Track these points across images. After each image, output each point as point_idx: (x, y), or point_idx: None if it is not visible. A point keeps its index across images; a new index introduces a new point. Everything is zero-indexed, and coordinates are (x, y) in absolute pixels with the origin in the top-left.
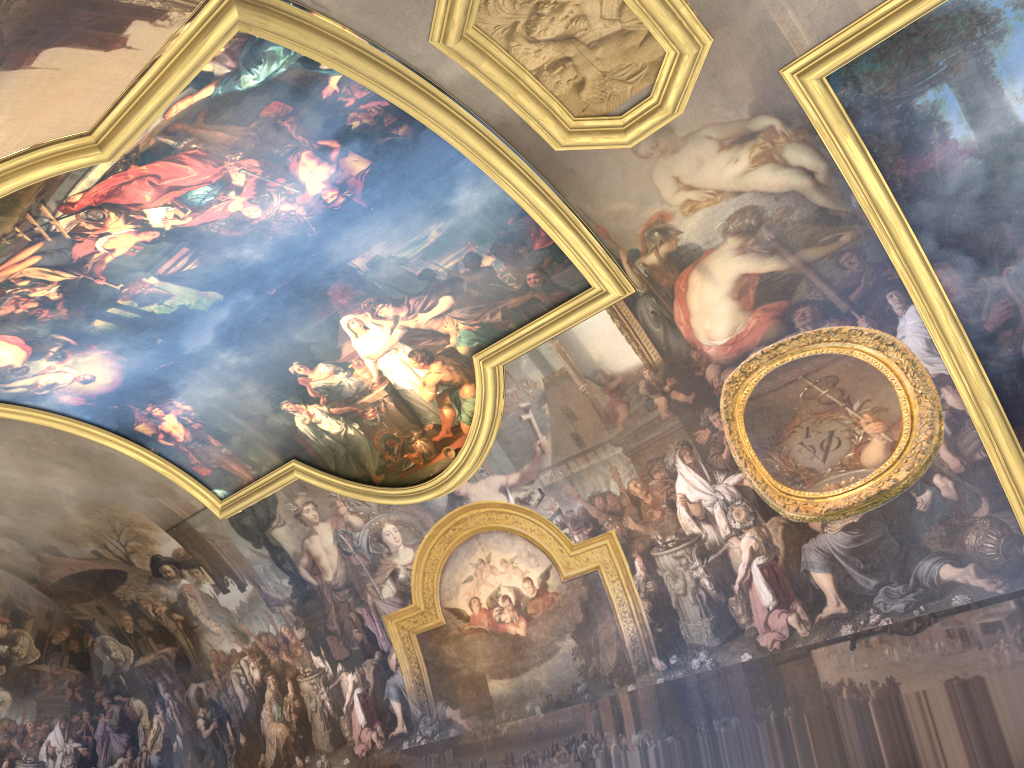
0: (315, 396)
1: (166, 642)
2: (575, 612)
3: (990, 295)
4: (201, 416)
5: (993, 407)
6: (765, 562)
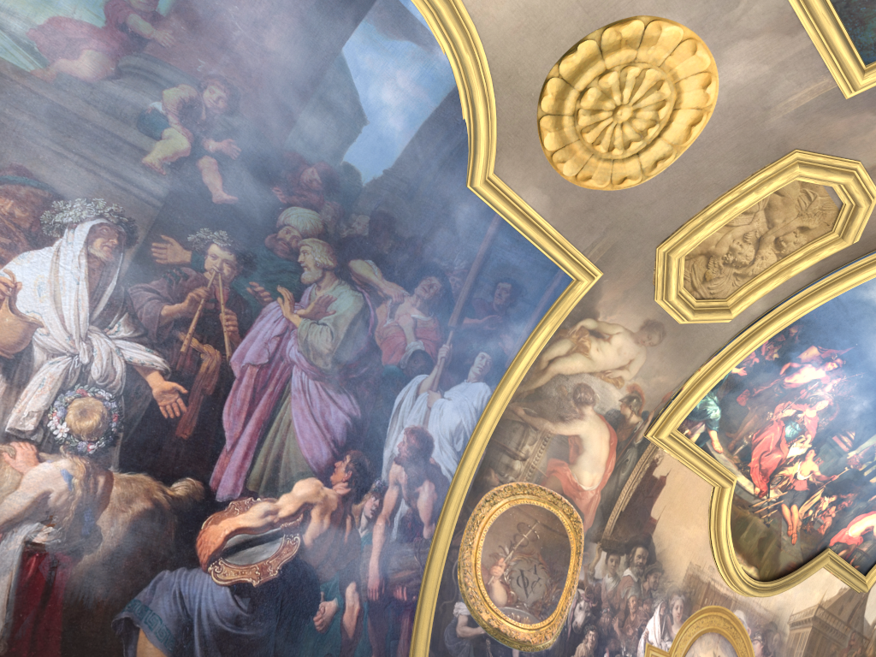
0: None
1: None
2: None
3: None
4: None
5: None
6: None
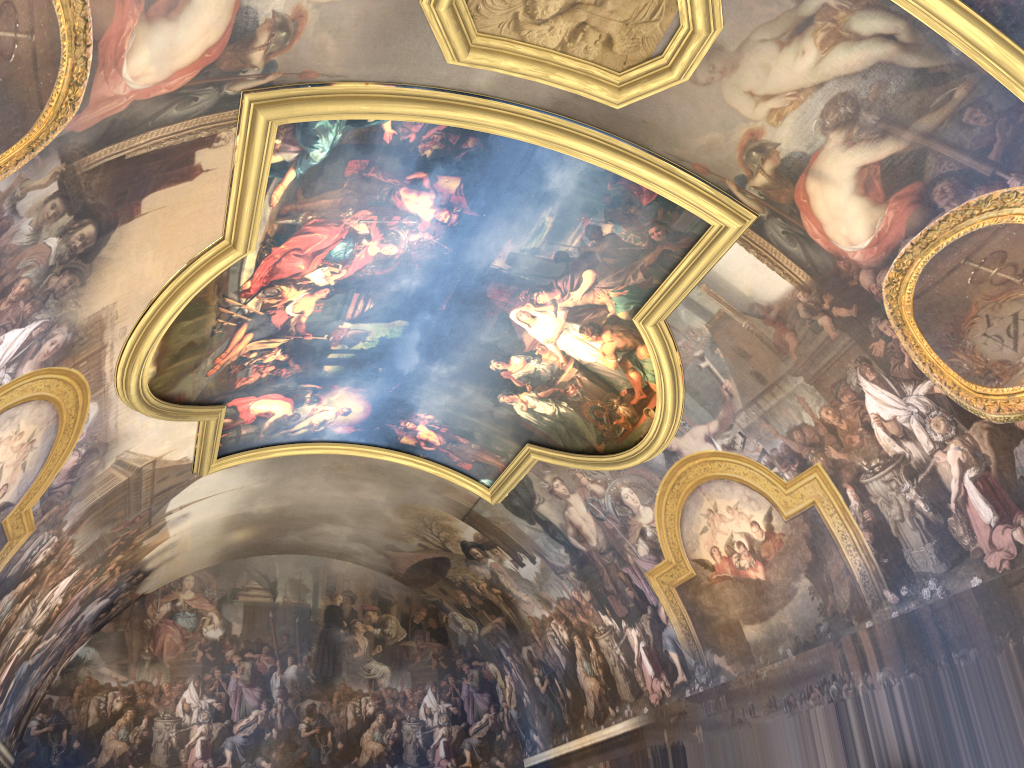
0: (521, 385)
1: (495, 613)
2: (803, 551)
3: None
4: (443, 421)
5: None
6: (977, 474)
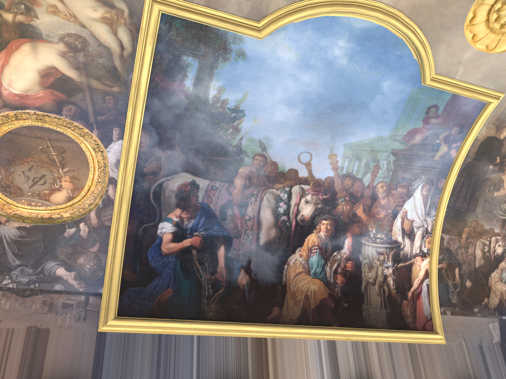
0: None
1: None
2: None
3: (155, 157)
4: None
5: (127, 205)
6: None
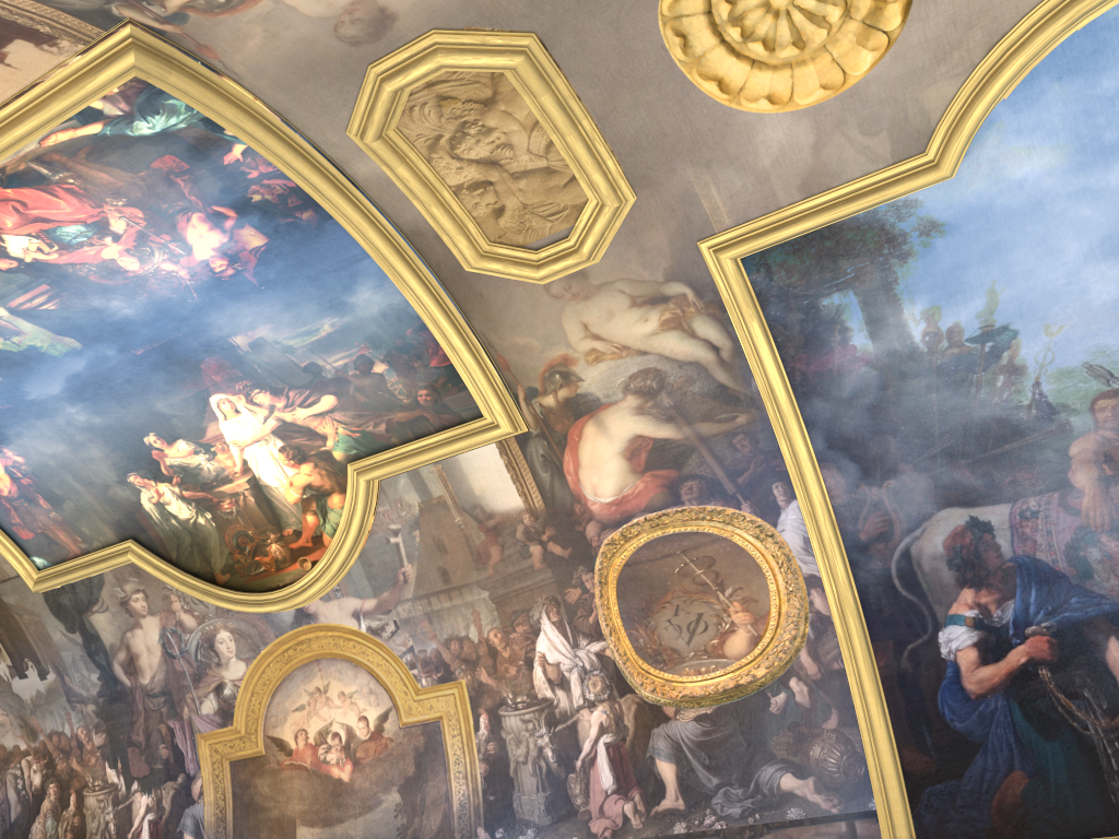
0: (168, 474)
1: None
2: (407, 764)
3: (869, 505)
4: (33, 471)
5: (856, 618)
6: (612, 741)
